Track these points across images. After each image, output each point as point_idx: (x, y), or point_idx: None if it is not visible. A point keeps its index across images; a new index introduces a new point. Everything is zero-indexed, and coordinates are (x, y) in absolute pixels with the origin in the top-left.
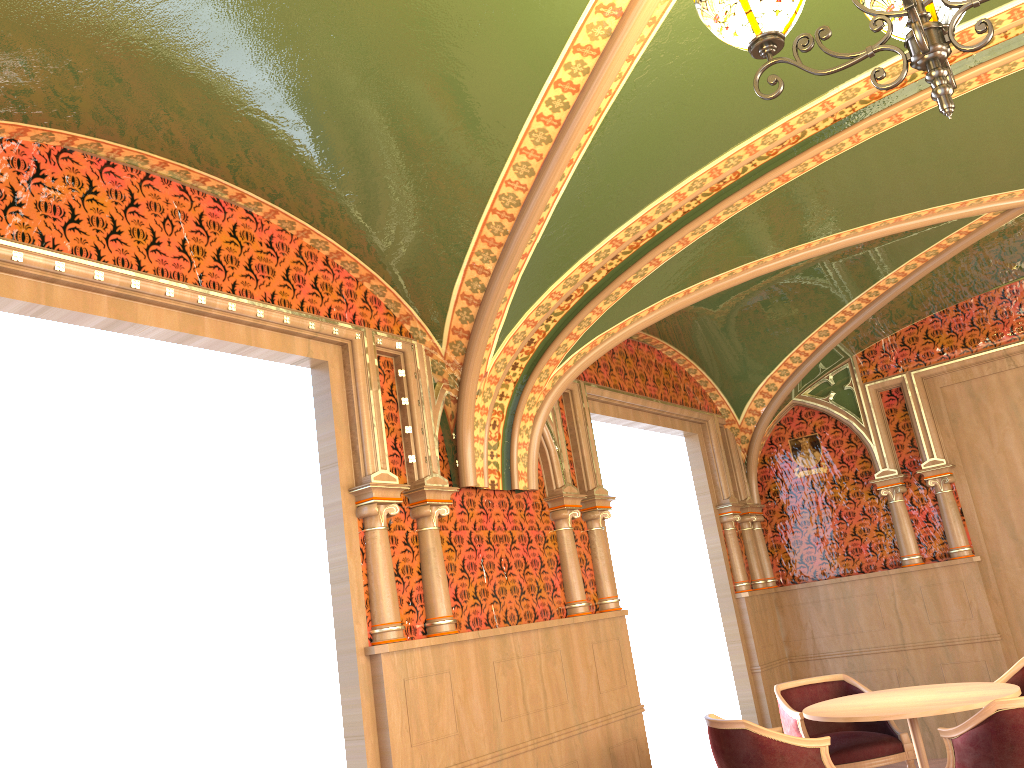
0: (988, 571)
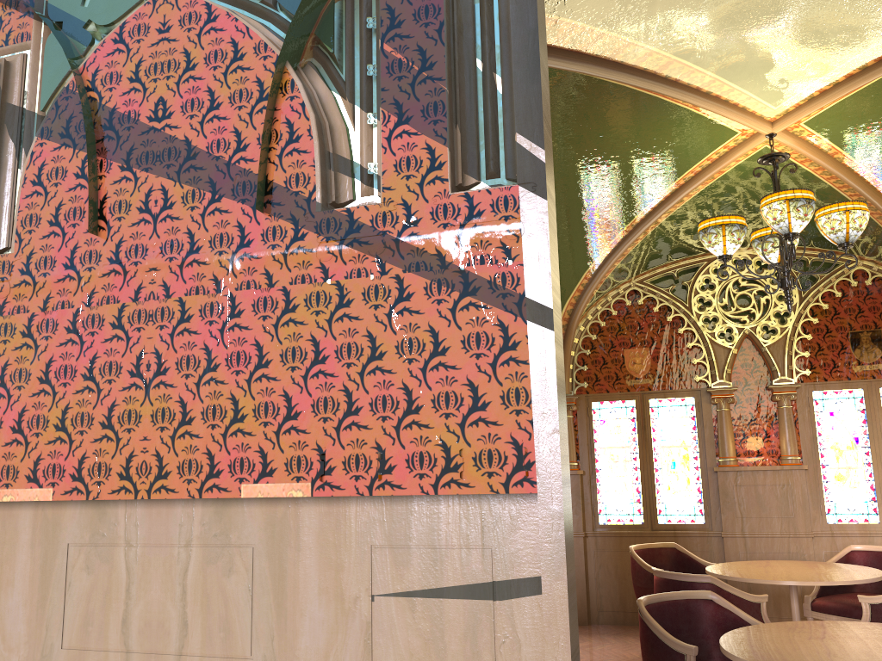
0: None
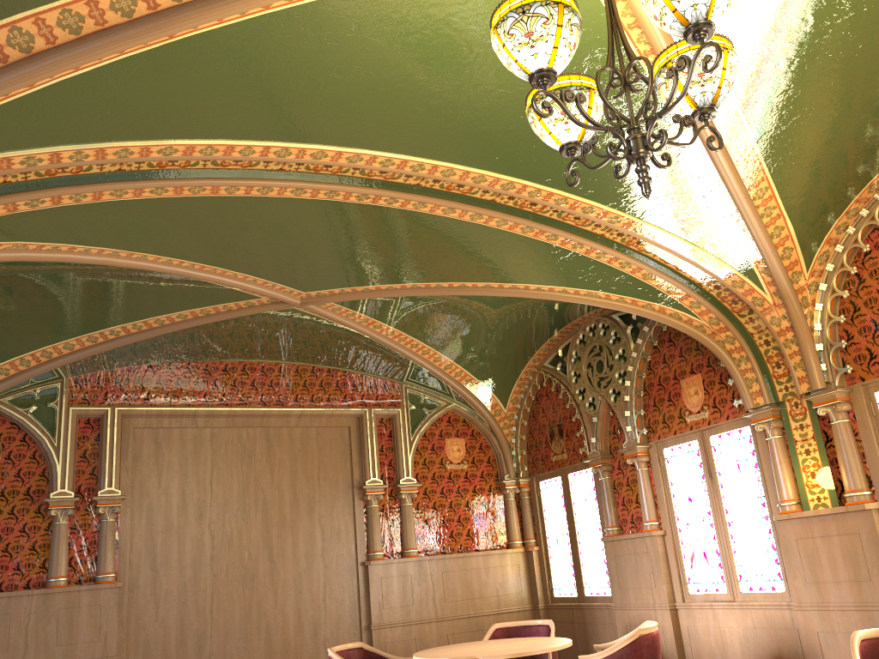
0: (124, 597)
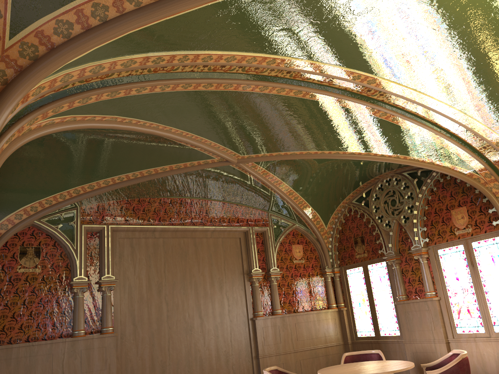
0: (118, 342)
